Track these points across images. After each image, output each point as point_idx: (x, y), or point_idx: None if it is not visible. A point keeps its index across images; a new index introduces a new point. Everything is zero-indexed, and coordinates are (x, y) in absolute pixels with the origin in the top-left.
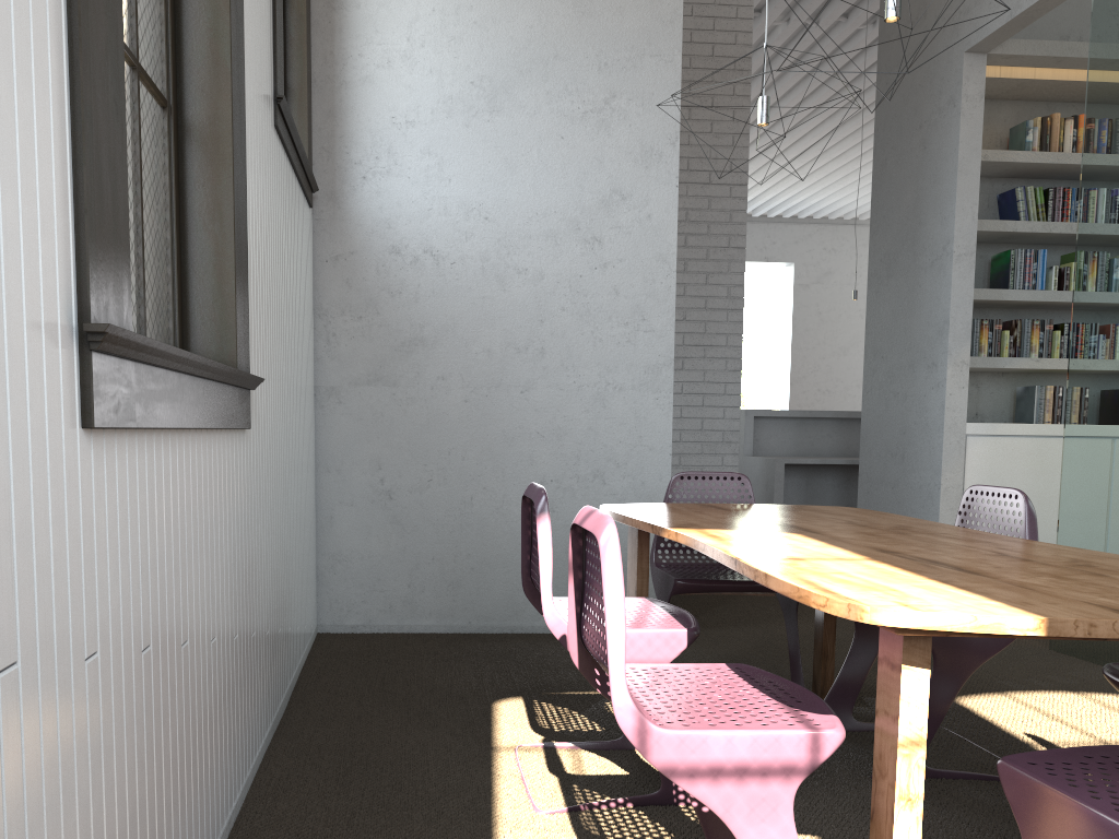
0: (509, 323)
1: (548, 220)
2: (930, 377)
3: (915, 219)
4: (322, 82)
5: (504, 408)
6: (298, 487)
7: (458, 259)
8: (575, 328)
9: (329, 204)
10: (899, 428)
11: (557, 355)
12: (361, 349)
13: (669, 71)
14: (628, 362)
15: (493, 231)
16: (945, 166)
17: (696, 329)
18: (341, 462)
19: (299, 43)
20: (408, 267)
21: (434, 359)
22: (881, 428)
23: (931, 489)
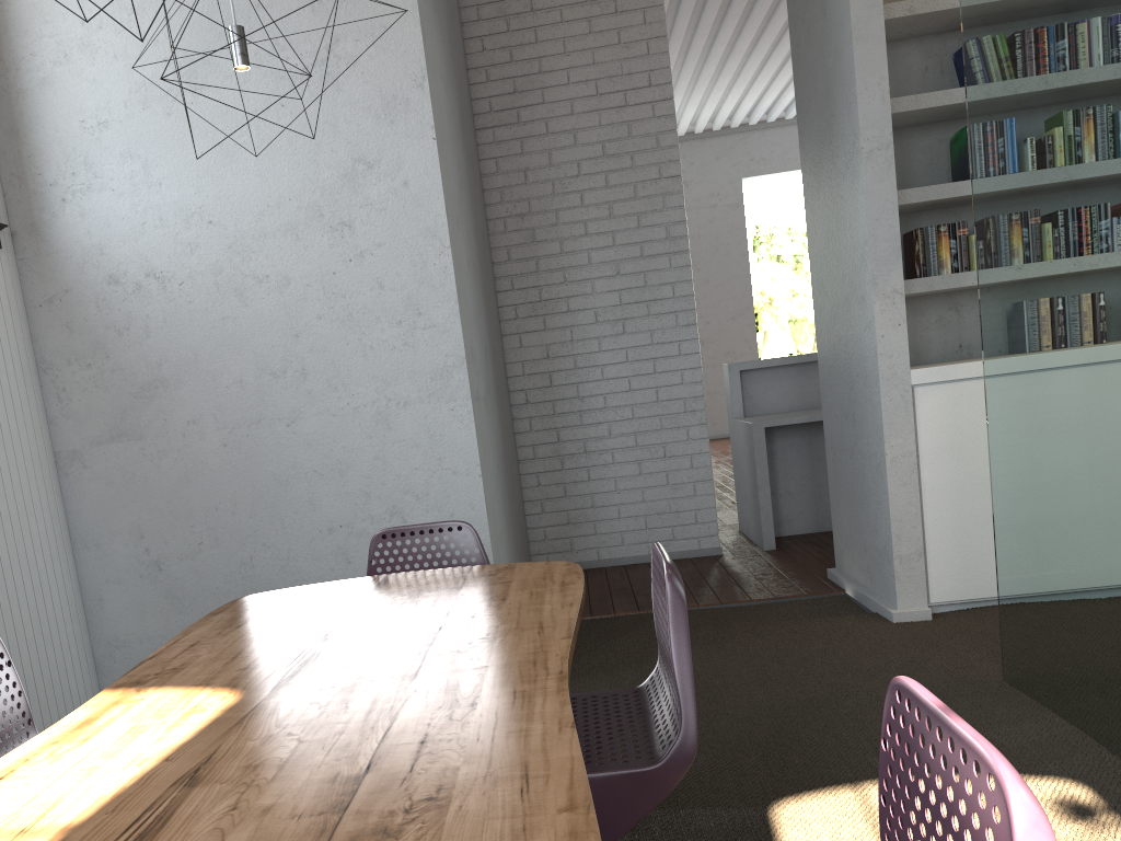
0: (259, 345)
1: (283, 211)
2: (862, 315)
3: (828, 110)
4: None
5: (270, 446)
6: None
7: (186, 277)
8: (338, 338)
9: (31, 239)
10: (847, 382)
11: (323, 374)
12: (96, 401)
13: None
14: (410, 369)
15: (221, 236)
16: (843, 35)
17: (634, 283)
18: (99, 535)
19: None
20: (131, 296)
21: (180, 401)
22: (834, 382)
23: (879, 461)
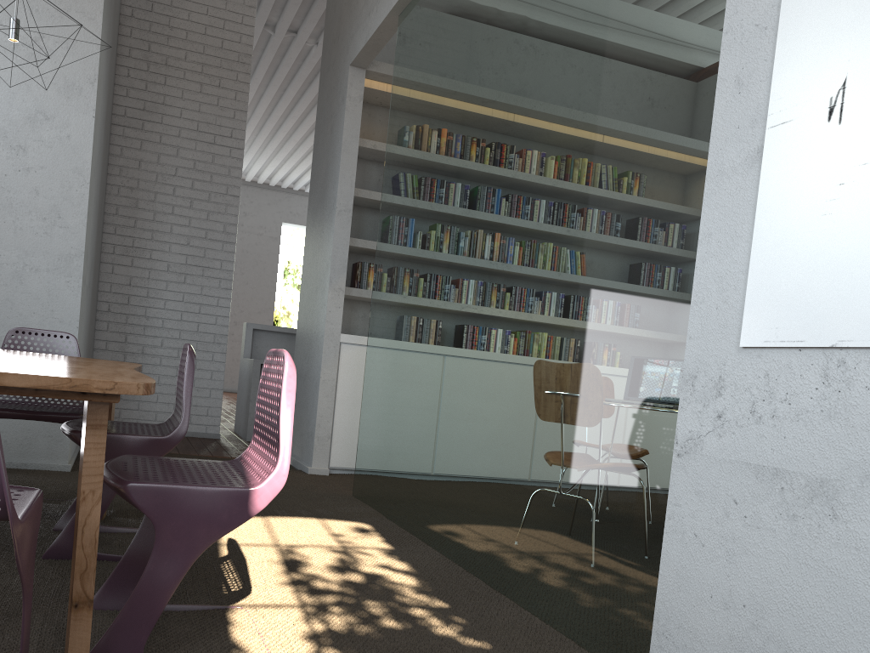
0: None
1: None
2: (322, 298)
3: (325, 183)
4: None
5: None
6: None
7: None
8: None
9: None
10: (309, 336)
11: None
12: None
13: (91, 26)
14: (45, 249)
15: None
16: (338, 146)
17: (197, 253)
18: None
19: None
20: None
21: None
22: (303, 337)
23: (317, 381)
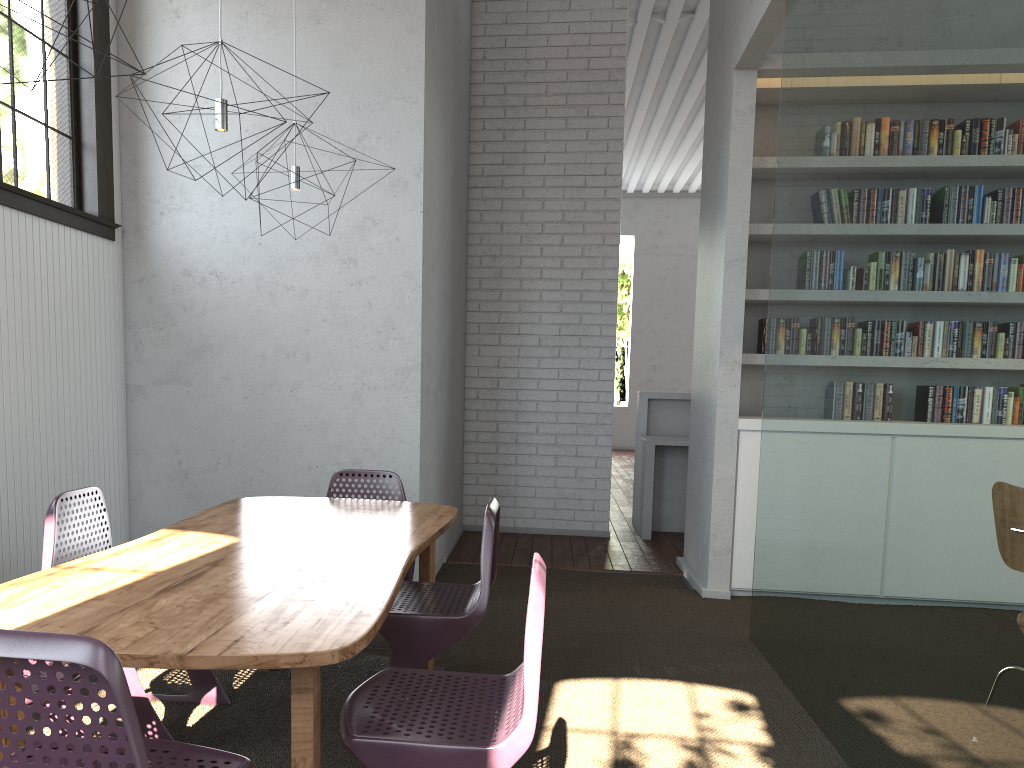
0: (280, 333)
1: (311, 244)
2: (713, 374)
3: (713, 224)
4: (129, 136)
5: (277, 404)
6: (61, 471)
7: (237, 279)
8: (335, 336)
9: (135, 236)
10: (702, 420)
11: (321, 359)
12: (161, 354)
13: (413, 111)
14: (381, 365)
15: (266, 254)
16: (724, 176)
17: (572, 320)
18: (148, 447)
19: (90, 110)
20: (197, 286)
21: (219, 363)
22: (696, 419)
23: (710, 480)
